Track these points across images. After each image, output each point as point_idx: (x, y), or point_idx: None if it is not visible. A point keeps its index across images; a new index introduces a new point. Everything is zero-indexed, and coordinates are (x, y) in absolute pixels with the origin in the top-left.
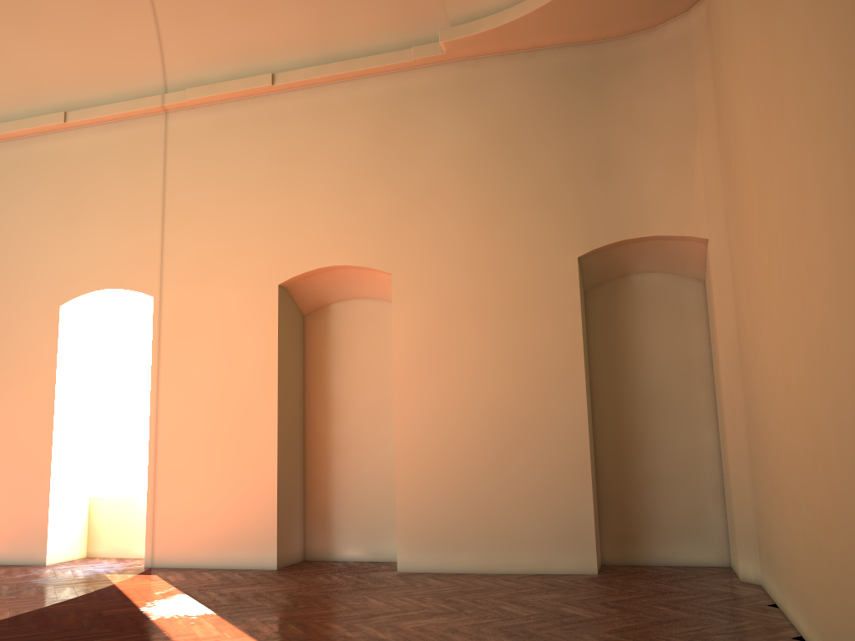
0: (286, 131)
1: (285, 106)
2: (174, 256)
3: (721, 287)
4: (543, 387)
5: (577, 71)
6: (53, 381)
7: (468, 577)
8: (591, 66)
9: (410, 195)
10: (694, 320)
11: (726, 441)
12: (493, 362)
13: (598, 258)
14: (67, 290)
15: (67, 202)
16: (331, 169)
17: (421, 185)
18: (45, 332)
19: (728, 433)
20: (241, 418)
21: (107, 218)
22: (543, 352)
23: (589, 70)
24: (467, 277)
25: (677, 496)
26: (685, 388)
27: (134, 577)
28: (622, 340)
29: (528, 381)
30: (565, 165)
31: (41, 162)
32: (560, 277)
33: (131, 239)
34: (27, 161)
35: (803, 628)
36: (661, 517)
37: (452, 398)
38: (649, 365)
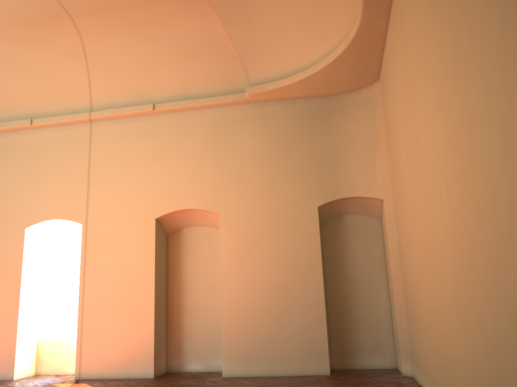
0: (160, 135)
1: (160, 121)
2: (95, 201)
3: (390, 224)
4: (301, 275)
5: (316, 110)
6: (20, 271)
7: (262, 378)
8: (323, 108)
9: (229, 172)
10: (376, 239)
11: (394, 303)
12: (274, 262)
13: (327, 206)
14: (29, 219)
15: (30, 169)
16: (185, 156)
17: (235, 167)
18: (15, 243)
19: (395, 299)
20: (133, 293)
21: (55, 179)
22: (300, 256)
23: (322, 110)
24: (259, 216)
25: (369, 331)
26: (372, 275)
27: (73, 385)
28: (340, 249)
29: (292, 271)
30: (311, 159)
31: (15, 146)
32: (309, 217)
33: (69, 191)
34: (6, 145)
35: None
36: (361, 343)
37: (252, 281)
38: (354, 263)
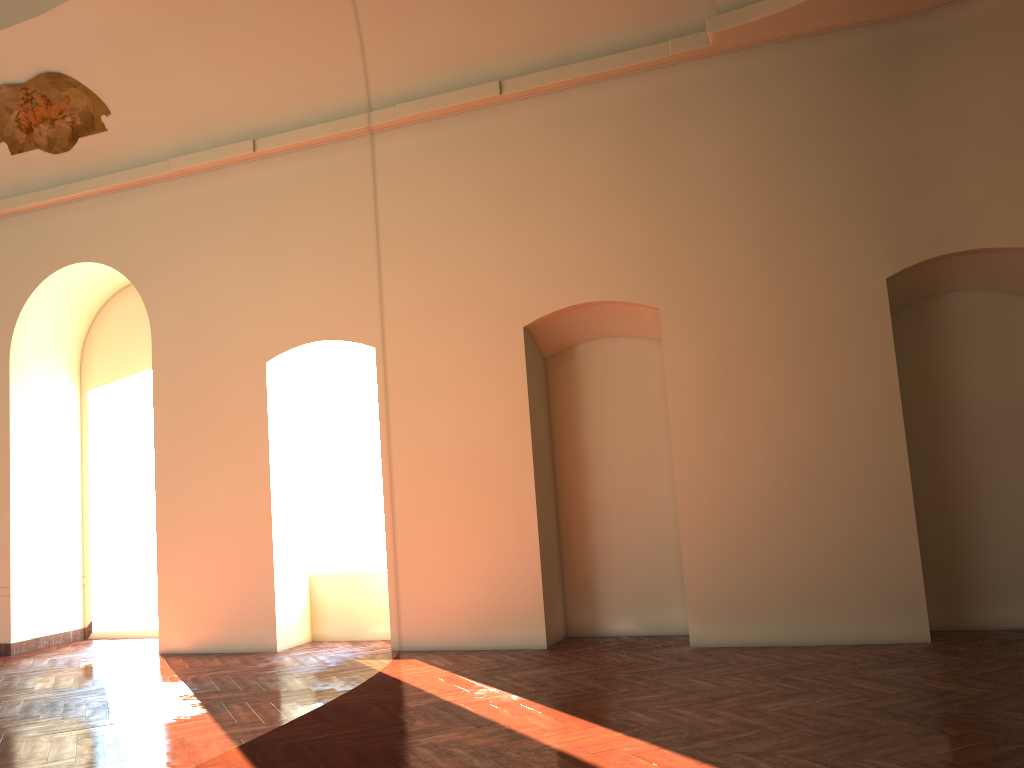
0: (519, 147)
1: (515, 118)
2: (396, 300)
3: None
4: (853, 432)
5: (872, 56)
6: (266, 447)
7: (780, 650)
8: (889, 49)
9: (675, 215)
10: None
11: None
12: (790, 405)
13: (906, 277)
14: (272, 344)
15: (262, 243)
16: (577, 190)
17: (688, 203)
18: (251, 393)
19: None
20: (491, 481)
21: (312, 259)
22: (849, 391)
23: (887, 54)
24: (751, 308)
25: (1013, 549)
26: (1017, 424)
27: (394, 663)
28: (936, 372)
29: (833, 425)
30: (864, 170)
31: (227, 199)
32: (866, 303)
33: (343, 283)
34: (210, 198)
35: None
36: (995, 574)
37: (743, 449)
38: (971, 400)
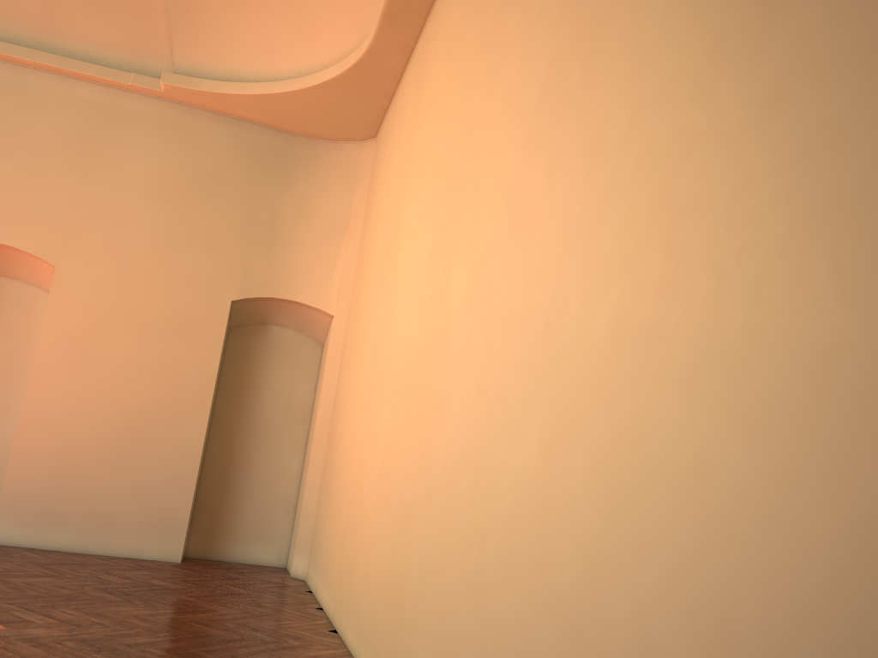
0: None
1: None
2: None
3: (334, 355)
4: (175, 401)
5: (270, 150)
6: None
7: (63, 554)
8: (282, 151)
9: (94, 202)
10: (308, 373)
11: (308, 470)
12: (135, 370)
13: (247, 305)
14: None
15: None
16: (18, 151)
17: (107, 196)
18: None
19: (311, 464)
20: None
21: None
22: (182, 371)
23: (280, 153)
24: (130, 290)
25: (260, 508)
26: (288, 424)
27: None
28: (249, 376)
29: (162, 392)
30: (241, 223)
31: None
32: (213, 313)
33: None
34: None
35: (324, 601)
36: (243, 523)
37: (88, 393)
38: (265, 400)
